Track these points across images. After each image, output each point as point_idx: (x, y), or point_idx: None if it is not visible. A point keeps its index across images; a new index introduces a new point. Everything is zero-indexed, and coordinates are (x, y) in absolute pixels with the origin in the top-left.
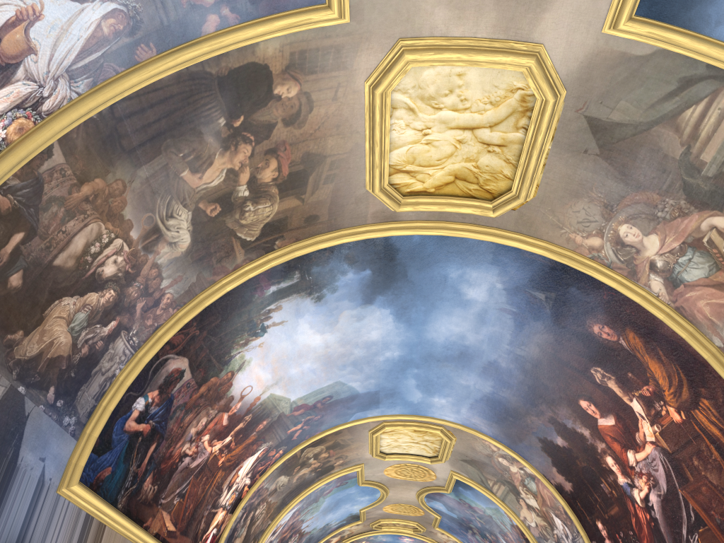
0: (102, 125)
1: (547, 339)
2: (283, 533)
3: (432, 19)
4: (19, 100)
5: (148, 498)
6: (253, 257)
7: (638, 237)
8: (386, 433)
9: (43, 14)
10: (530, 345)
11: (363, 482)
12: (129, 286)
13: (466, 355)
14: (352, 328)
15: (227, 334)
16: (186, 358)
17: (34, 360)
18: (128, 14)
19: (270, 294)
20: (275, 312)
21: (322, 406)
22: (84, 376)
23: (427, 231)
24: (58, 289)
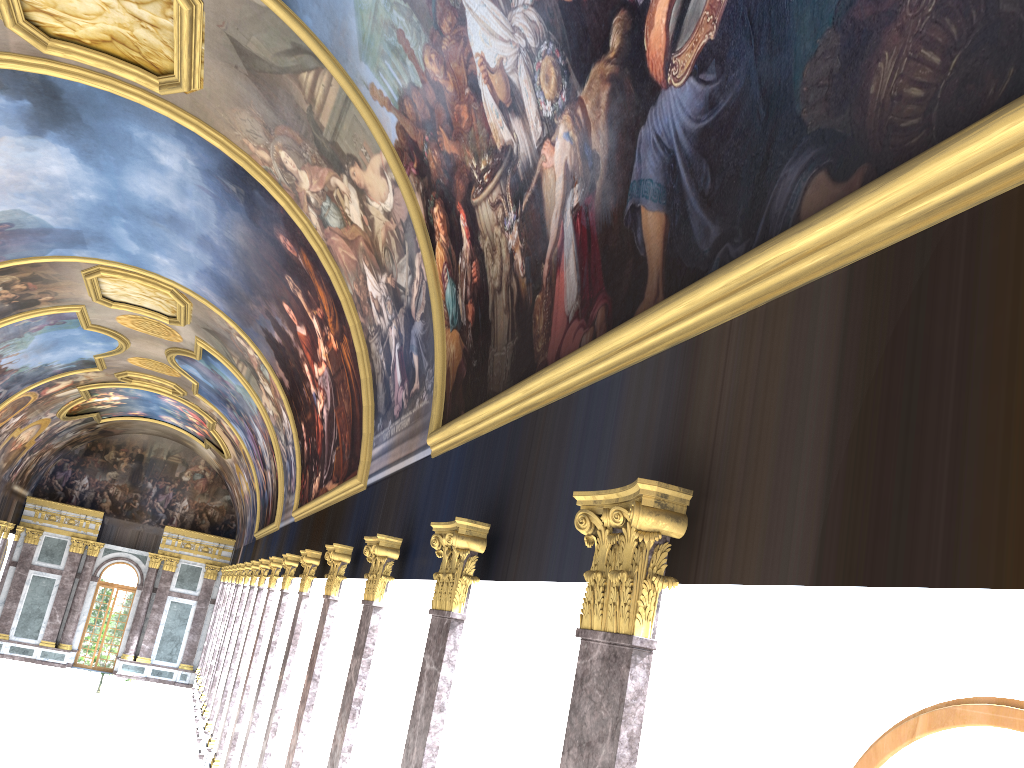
0: None
1: (248, 233)
2: None
3: None
4: None
5: None
6: None
7: (295, 168)
8: (107, 279)
9: None
10: (236, 232)
11: (90, 326)
12: None
13: (178, 221)
14: (22, 157)
15: None
16: None
17: None
18: None
19: None
20: None
21: (1, 233)
22: None
23: (90, 83)
24: None
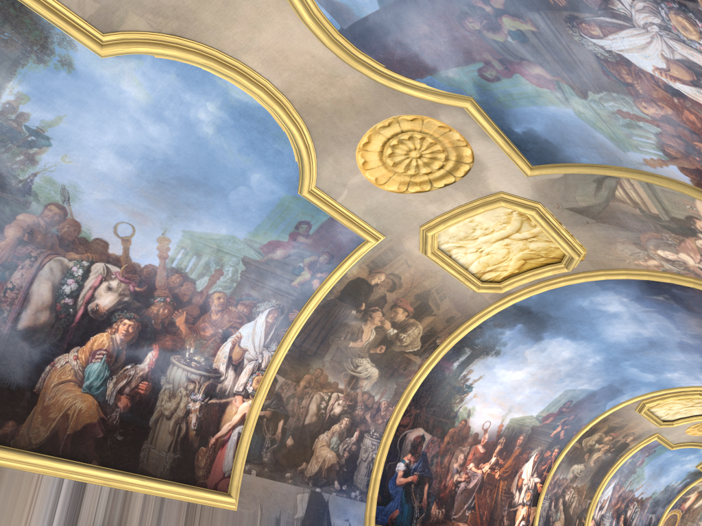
0: (293, 353)
1: (698, 321)
2: (613, 505)
3: (429, 211)
4: (250, 371)
5: (439, 518)
6: (427, 356)
7: (674, 255)
8: (654, 407)
9: (242, 335)
10: (692, 327)
11: (673, 446)
12: (354, 411)
13: (655, 342)
14: (542, 357)
15: (441, 401)
16: (419, 427)
17: (318, 472)
18: (275, 308)
19: (456, 367)
20: (469, 374)
21: (569, 409)
22: (353, 467)
23: (535, 292)
24: (314, 433)
